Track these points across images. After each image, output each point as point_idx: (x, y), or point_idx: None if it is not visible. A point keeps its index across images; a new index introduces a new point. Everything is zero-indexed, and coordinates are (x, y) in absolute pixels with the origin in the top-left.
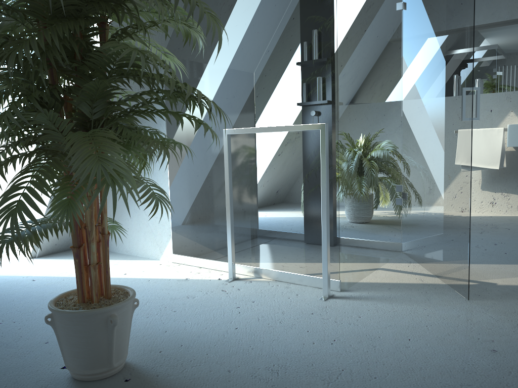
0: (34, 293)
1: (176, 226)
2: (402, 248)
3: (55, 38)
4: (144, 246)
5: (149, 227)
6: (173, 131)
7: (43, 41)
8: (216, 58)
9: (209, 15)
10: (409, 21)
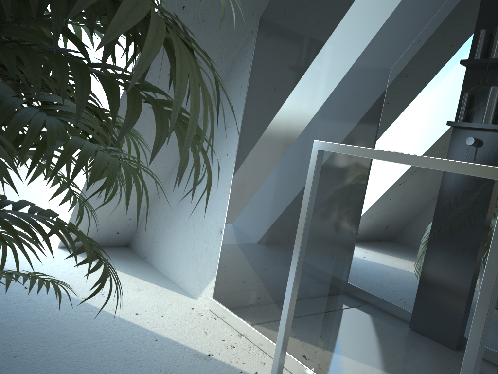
0: (1, 314)
1: (224, 262)
2: None
3: None
4: (184, 274)
5: (195, 251)
6: (249, 128)
7: None
8: (332, 25)
9: None
10: None
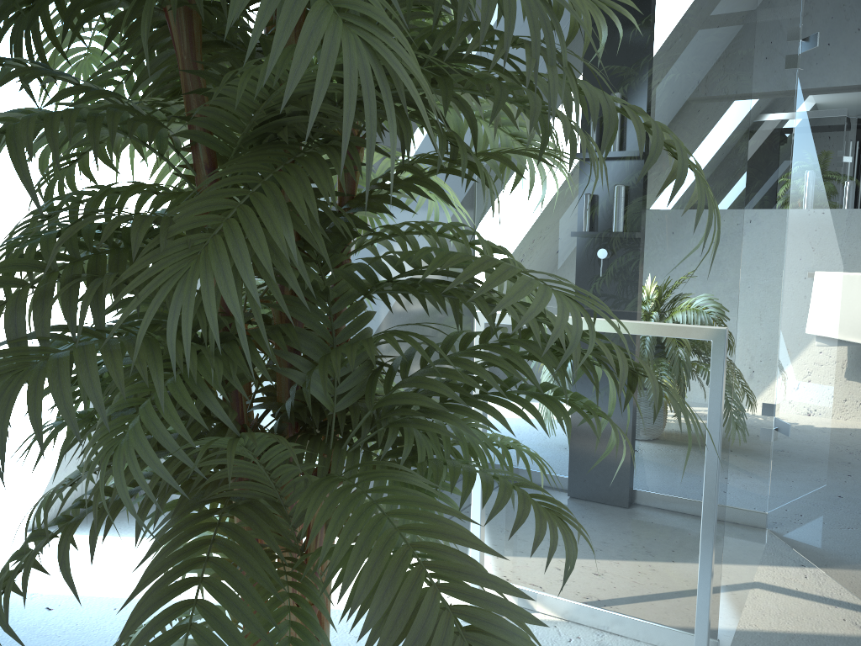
0: None
1: None
2: (768, 524)
3: (286, 226)
4: None
5: None
6: None
7: (265, 244)
8: None
9: (694, 167)
10: (819, 95)
